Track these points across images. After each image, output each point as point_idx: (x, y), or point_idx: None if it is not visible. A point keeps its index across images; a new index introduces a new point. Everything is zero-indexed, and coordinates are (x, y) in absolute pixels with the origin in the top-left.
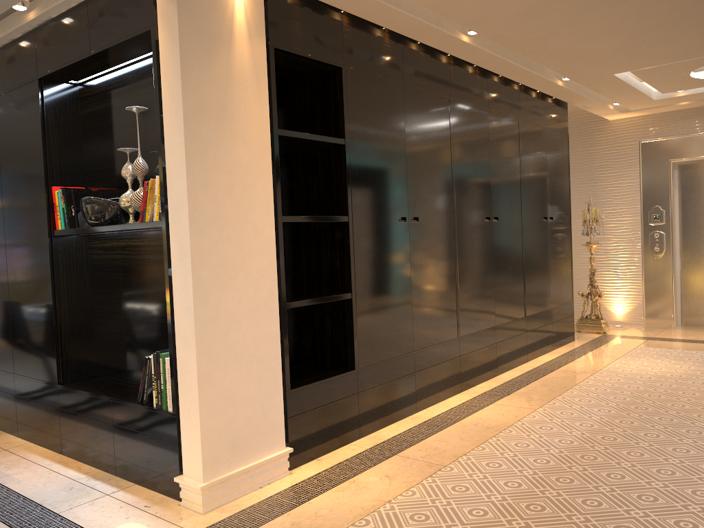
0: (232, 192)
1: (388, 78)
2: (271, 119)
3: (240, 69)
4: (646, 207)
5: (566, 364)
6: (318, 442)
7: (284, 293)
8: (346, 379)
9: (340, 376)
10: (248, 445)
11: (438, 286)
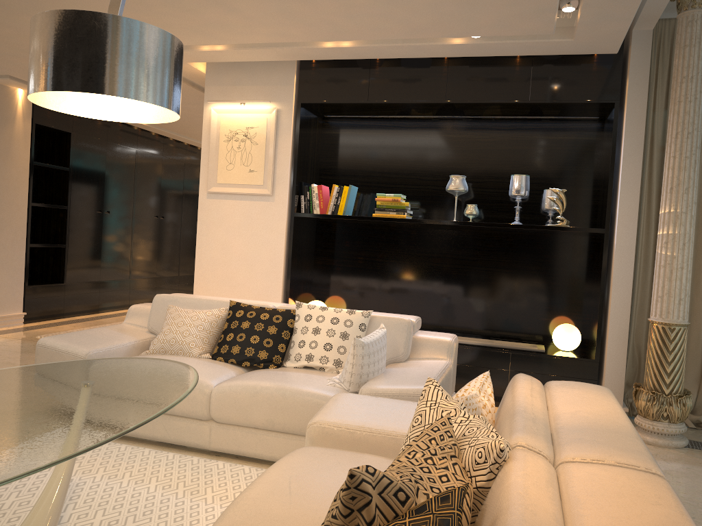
0: (8, 189)
1: (98, 138)
2: (30, 156)
3: (18, 134)
4: None
5: None
6: (40, 314)
7: (29, 239)
8: (58, 287)
9: (55, 285)
10: (4, 306)
11: (119, 249)
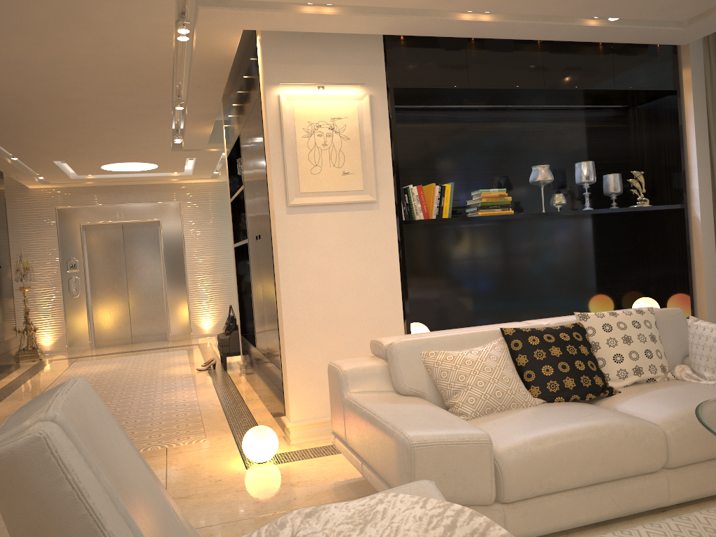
0: None
1: None
2: None
3: None
4: (64, 259)
5: (28, 379)
6: None
7: None
8: None
9: None
10: None
11: None
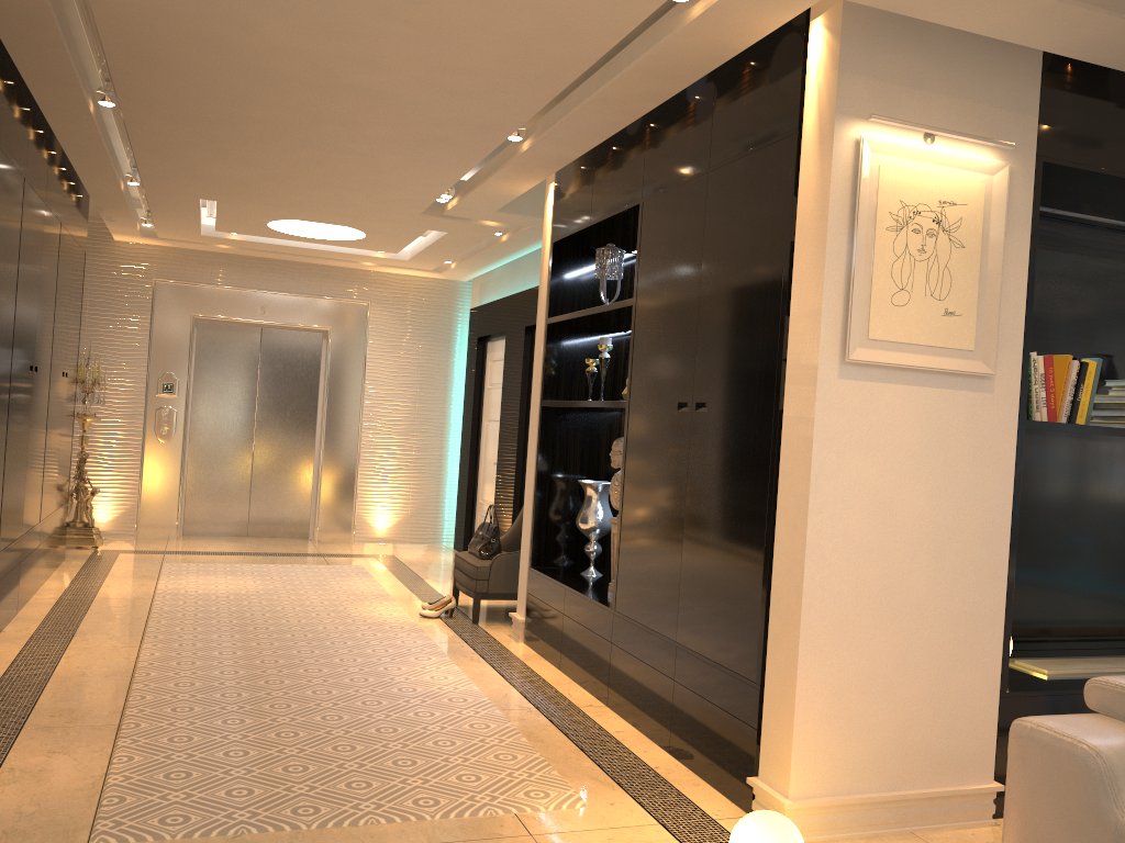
0: None
1: None
2: None
3: None
4: (156, 372)
5: (98, 590)
6: None
7: None
8: None
9: None
10: None
11: None
